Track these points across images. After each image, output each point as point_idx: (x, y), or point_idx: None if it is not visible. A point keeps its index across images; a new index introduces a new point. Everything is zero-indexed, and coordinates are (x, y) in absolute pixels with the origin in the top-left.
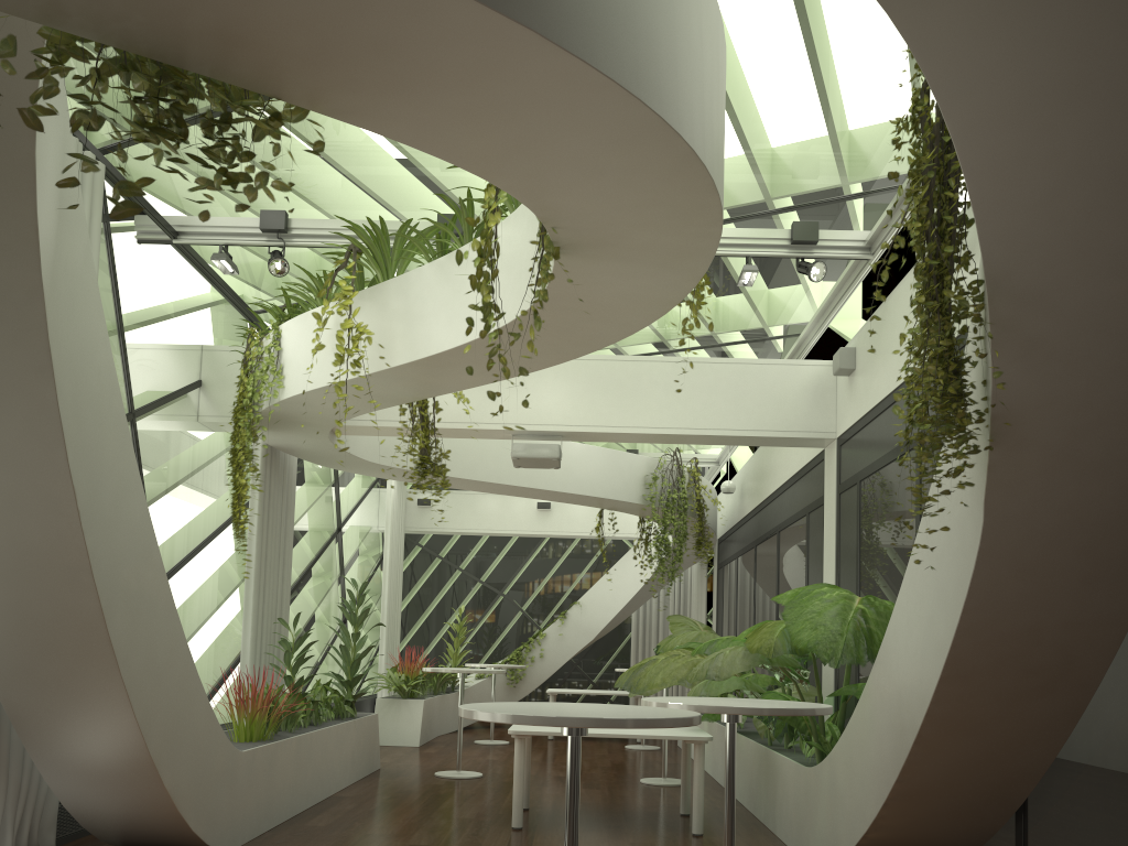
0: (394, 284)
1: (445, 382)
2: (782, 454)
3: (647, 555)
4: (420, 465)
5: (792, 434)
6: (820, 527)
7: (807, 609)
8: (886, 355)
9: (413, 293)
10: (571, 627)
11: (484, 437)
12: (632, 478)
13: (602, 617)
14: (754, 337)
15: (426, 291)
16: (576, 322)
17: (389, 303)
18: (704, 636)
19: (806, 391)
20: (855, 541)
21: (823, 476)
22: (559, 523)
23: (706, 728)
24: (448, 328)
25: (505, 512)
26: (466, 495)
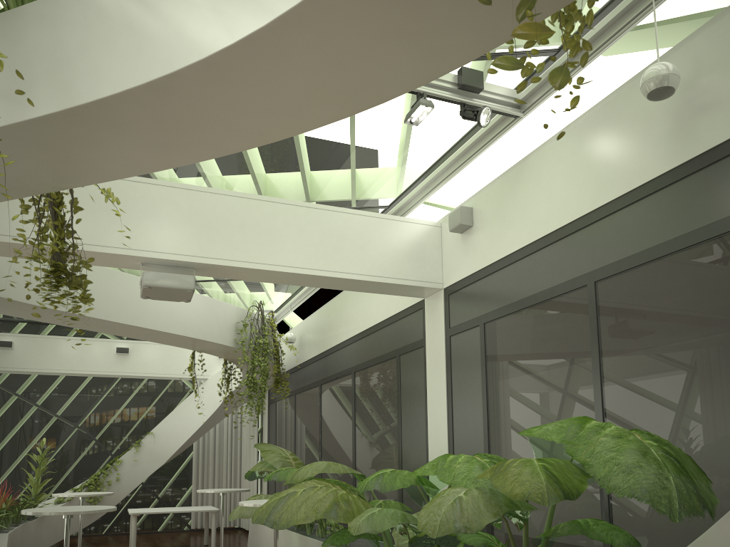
0: (36, 10)
1: (102, 161)
2: (358, 308)
3: (212, 393)
4: (52, 273)
5: (409, 282)
6: (418, 366)
7: (598, 448)
8: (526, 207)
9: (69, 19)
10: (145, 453)
11: (107, 265)
12: (226, 324)
13: (172, 444)
14: (348, 205)
15: (93, 13)
16: (375, 37)
17: (26, 34)
18: (333, 466)
19: (419, 246)
20: (478, 377)
21: (421, 322)
22: (136, 366)
23: (297, 542)
24: (135, 58)
25: (86, 355)
26: (48, 339)
